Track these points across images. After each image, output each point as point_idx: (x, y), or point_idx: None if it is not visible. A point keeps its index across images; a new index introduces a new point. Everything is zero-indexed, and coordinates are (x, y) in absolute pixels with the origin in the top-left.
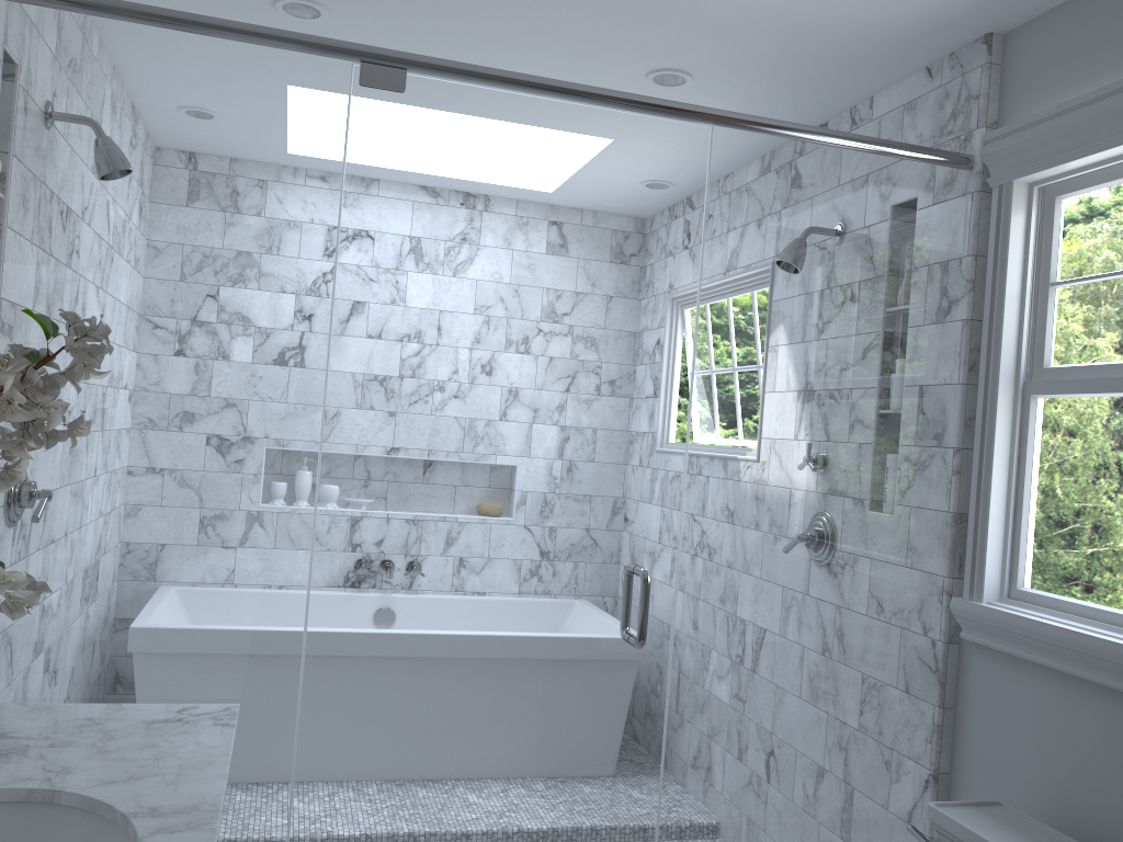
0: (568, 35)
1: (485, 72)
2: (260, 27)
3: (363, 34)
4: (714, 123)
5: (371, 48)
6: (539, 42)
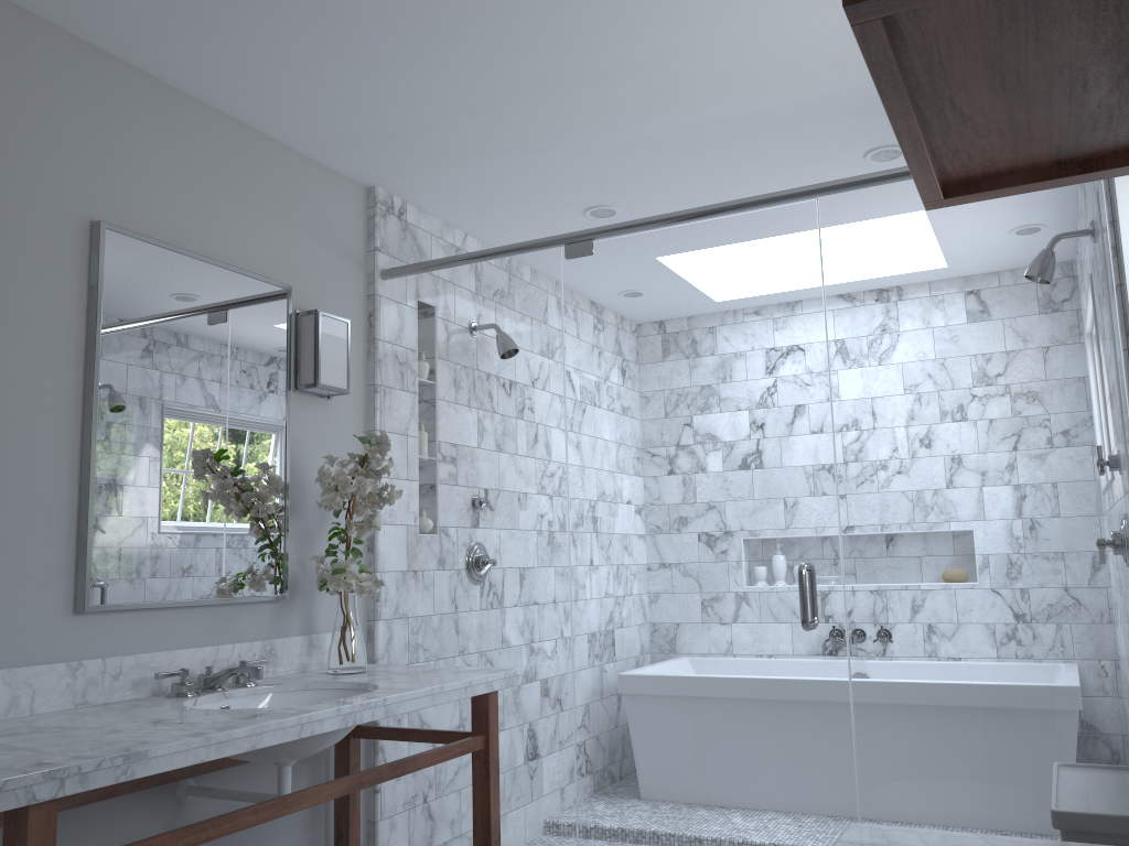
0: (769, 159)
1: (638, 223)
2: (507, 246)
3: (652, 211)
4: (817, 195)
5: (567, 234)
6: (757, 171)
